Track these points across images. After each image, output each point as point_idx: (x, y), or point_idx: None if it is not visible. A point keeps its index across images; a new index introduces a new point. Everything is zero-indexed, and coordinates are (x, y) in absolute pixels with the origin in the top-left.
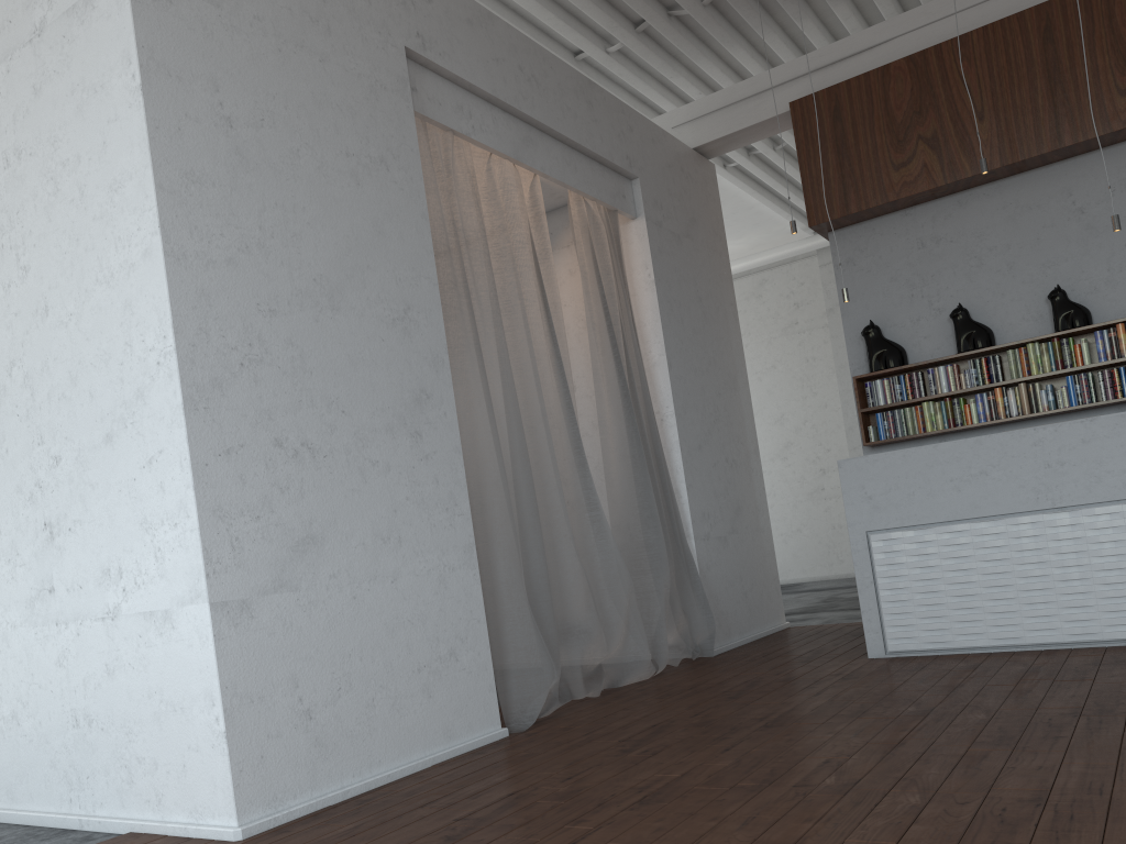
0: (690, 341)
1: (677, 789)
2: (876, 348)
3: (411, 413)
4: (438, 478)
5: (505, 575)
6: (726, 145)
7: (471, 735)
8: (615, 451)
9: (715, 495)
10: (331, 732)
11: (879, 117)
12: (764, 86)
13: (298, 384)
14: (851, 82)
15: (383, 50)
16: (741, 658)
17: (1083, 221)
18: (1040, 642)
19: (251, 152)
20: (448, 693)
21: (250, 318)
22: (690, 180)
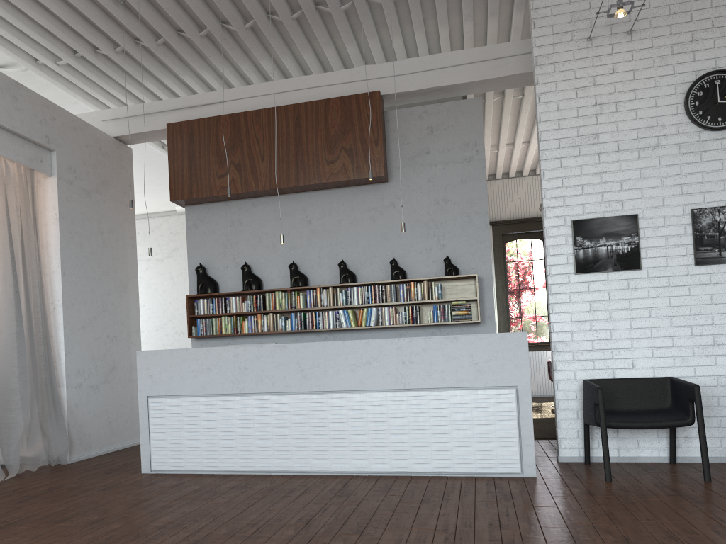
0: (86, 259)
1: None
2: (201, 280)
3: None
4: None
5: None
6: (136, 139)
7: None
8: (3, 327)
9: (92, 358)
10: None
11: (213, 145)
12: (158, 109)
13: None
14: (200, 121)
15: None
16: (80, 467)
17: (310, 228)
18: (227, 469)
19: None
20: None
21: None
22: (106, 157)
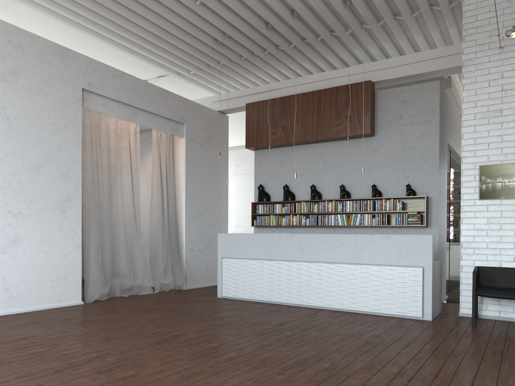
0: (199, 181)
1: (93, 321)
2: (260, 194)
3: (63, 204)
4: (70, 224)
5: (92, 255)
6: (230, 111)
7: (68, 302)
8: (155, 217)
9: (200, 235)
10: (15, 294)
11: (270, 115)
12: (242, 94)
13: (20, 195)
14: (264, 101)
15: (72, 90)
16: (189, 291)
17: (325, 164)
18: (259, 299)
19: (14, 126)
20: (61, 288)
21: (5, 175)
22: (213, 123)
